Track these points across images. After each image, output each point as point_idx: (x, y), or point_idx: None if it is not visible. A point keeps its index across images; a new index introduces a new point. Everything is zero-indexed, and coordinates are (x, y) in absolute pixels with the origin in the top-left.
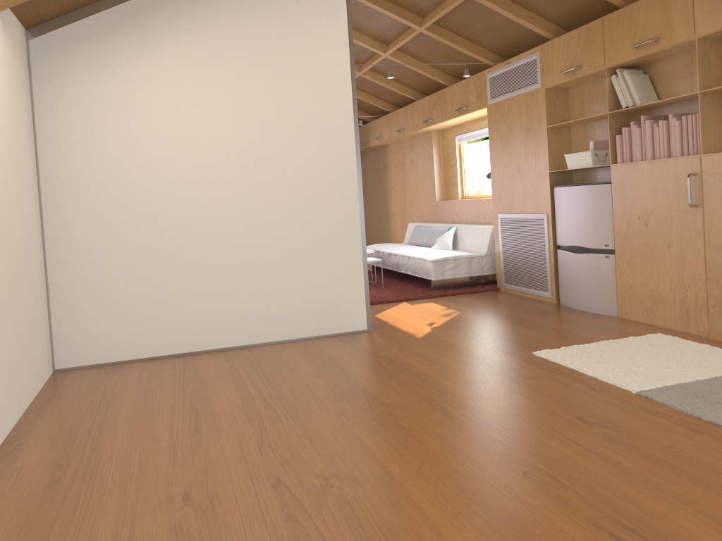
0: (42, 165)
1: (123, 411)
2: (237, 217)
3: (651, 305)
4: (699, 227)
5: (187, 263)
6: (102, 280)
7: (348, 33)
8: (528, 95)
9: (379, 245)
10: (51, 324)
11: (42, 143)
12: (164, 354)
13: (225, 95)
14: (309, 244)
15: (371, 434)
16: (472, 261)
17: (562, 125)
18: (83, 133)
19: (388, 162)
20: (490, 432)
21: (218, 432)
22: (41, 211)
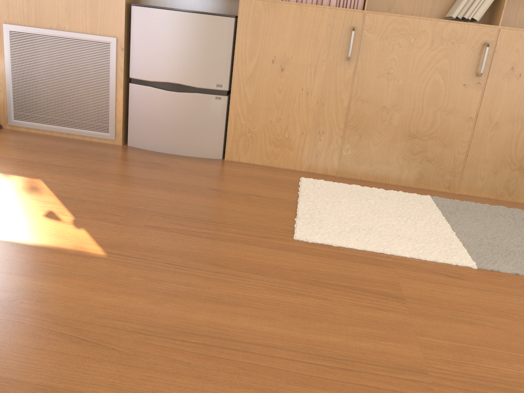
0: None
1: None
2: None
3: (274, 148)
4: (347, 79)
5: None
6: None
7: None
8: None
9: None
10: None
11: None
12: None
13: None
14: None
15: None
16: None
17: None
18: None
19: None
20: None
21: None
22: None
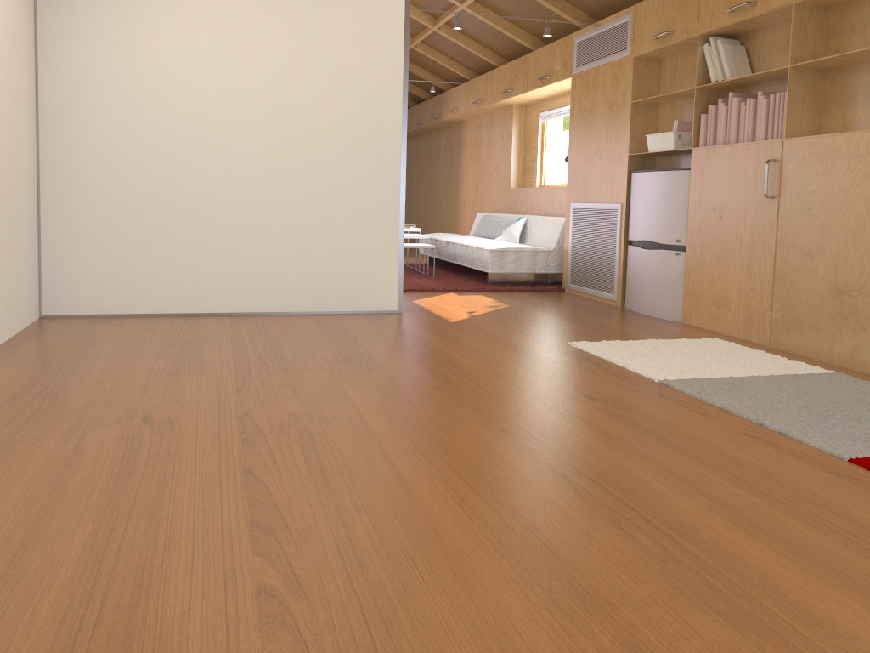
0: (42, 84)
1: (105, 353)
2: (260, 167)
3: (716, 309)
4: (772, 221)
5: (199, 213)
6: (101, 221)
7: None
8: (615, 64)
9: (440, 234)
10: (40, 264)
11: (44, 59)
12: (165, 312)
13: (257, 26)
14: (340, 206)
15: (360, 389)
16: (537, 256)
17: (648, 102)
18: (91, 53)
19: (463, 141)
20: (485, 397)
21: (199, 376)
22: (37, 137)
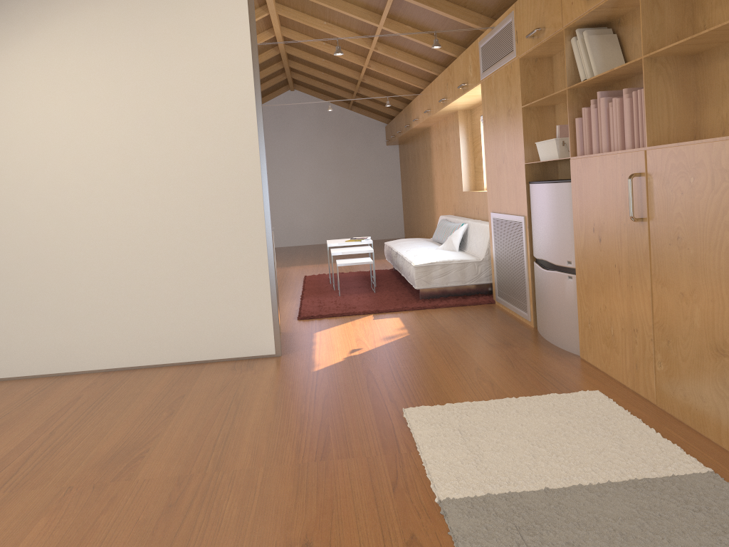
0: None
1: None
2: (120, 224)
3: (606, 348)
4: (645, 249)
5: (65, 275)
6: None
7: (248, 5)
8: (508, 67)
9: (402, 241)
10: None
11: None
12: (42, 373)
13: (103, 86)
14: (204, 254)
15: (46, 531)
16: (466, 267)
17: (539, 105)
18: None
19: (431, 145)
20: None
21: None
22: None
